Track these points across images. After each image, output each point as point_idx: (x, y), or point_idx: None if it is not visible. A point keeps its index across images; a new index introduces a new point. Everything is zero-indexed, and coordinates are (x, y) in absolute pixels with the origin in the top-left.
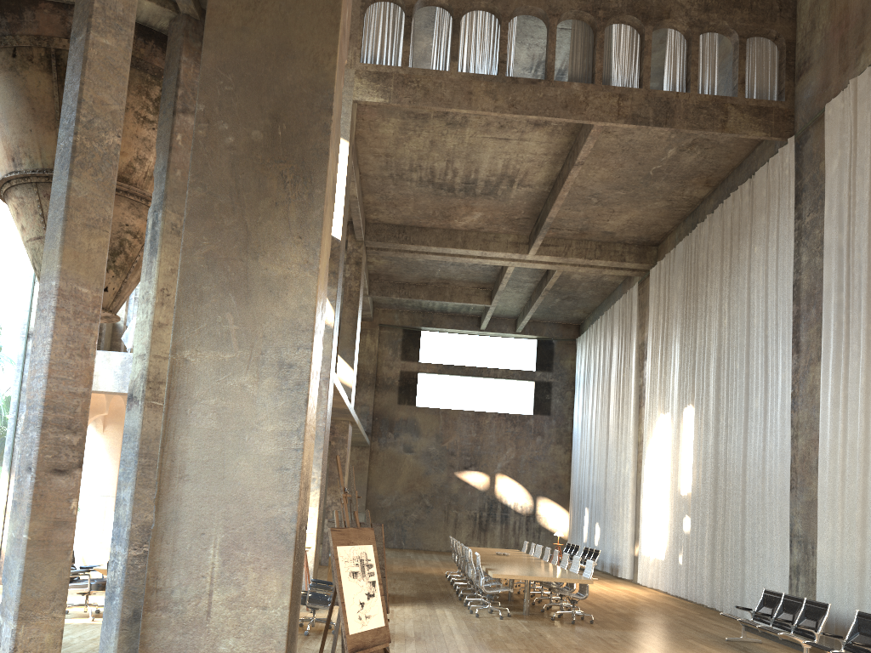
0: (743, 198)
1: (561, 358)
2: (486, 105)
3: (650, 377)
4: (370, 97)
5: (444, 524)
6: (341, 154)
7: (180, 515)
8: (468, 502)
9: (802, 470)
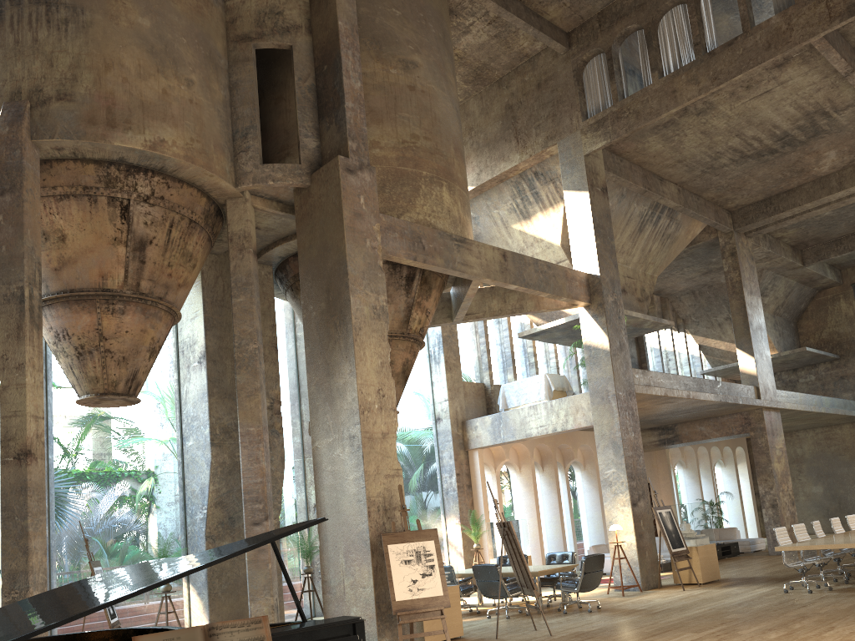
0: None
1: None
2: (690, 93)
3: None
4: (595, 145)
5: None
6: (585, 204)
7: (327, 537)
8: None
9: None
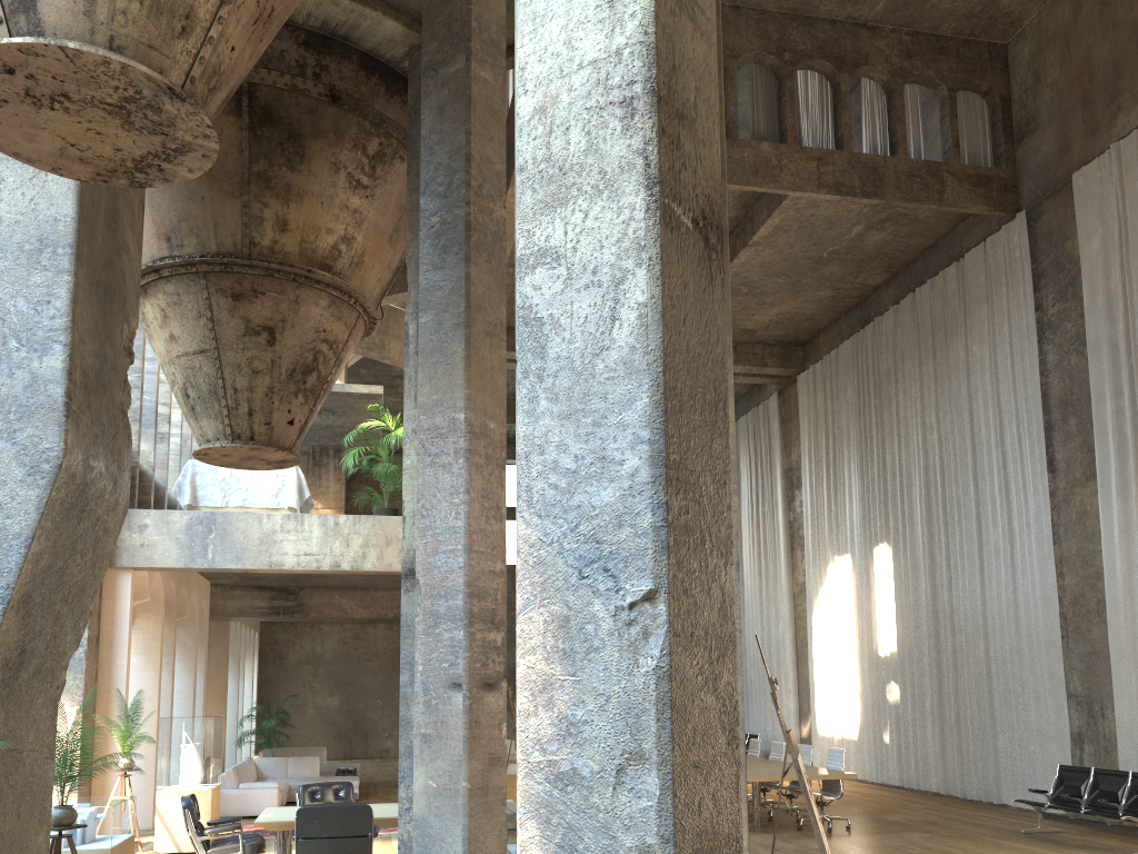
0: (949, 286)
1: None
2: None
3: (810, 510)
4: None
5: None
6: None
7: None
8: None
9: (1075, 615)
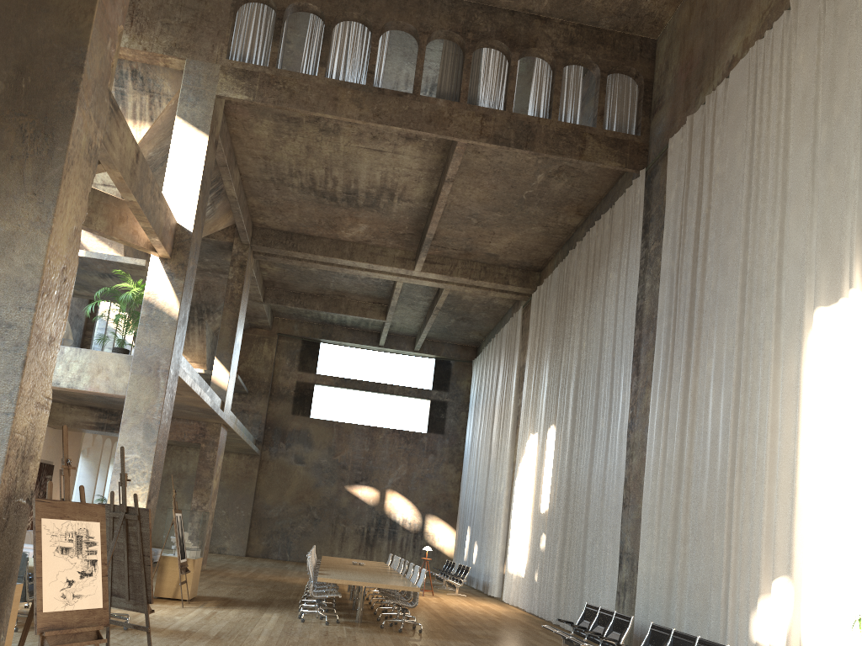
0: (605, 226)
1: (458, 379)
2: (351, 112)
3: (525, 397)
4: (234, 93)
5: (331, 537)
6: (200, 147)
7: None
8: (356, 517)
9: (634, 489)
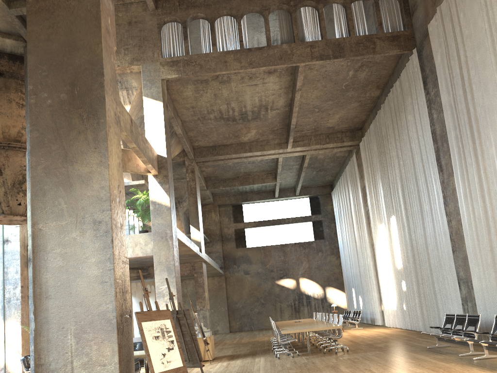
0: (397, 90)
1: (325, 205)
2: (235, 66)
3: (370, 204)
4: (170, 75)
5: (274, 312)
6: (159, 109)
7: (49, 319)
8: (286, 297)
9: (457, 239)
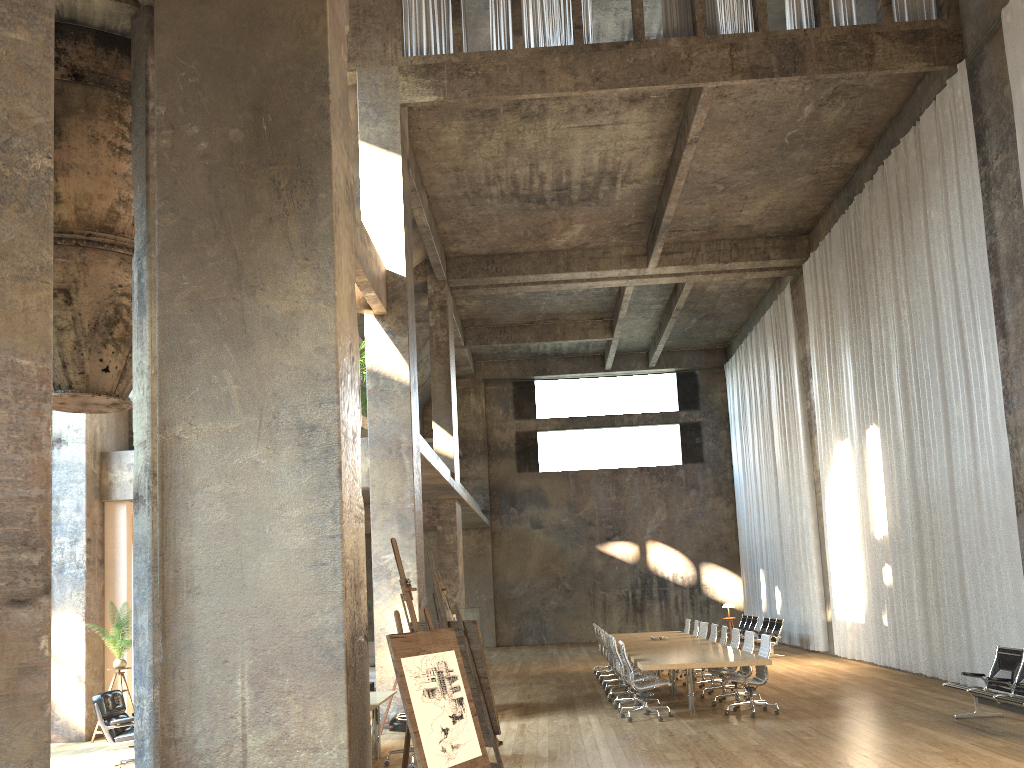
0: (909, 153)
1: (709, 391)
2: (563, 83)
3: (819, 397)
4: (420, 96)
5: (590, 609)
6: (393, 171)
7: (194, 641)
8: (616, 580)
9: None
